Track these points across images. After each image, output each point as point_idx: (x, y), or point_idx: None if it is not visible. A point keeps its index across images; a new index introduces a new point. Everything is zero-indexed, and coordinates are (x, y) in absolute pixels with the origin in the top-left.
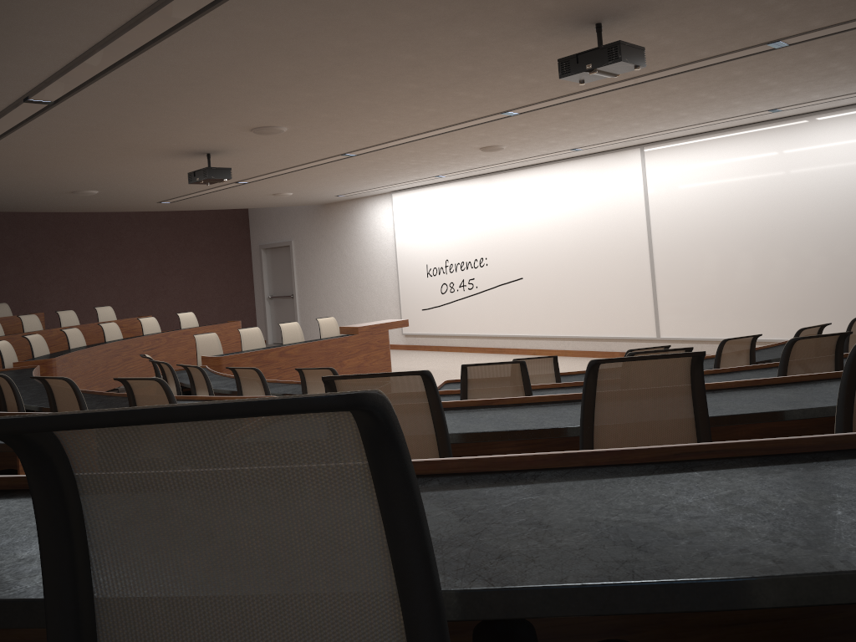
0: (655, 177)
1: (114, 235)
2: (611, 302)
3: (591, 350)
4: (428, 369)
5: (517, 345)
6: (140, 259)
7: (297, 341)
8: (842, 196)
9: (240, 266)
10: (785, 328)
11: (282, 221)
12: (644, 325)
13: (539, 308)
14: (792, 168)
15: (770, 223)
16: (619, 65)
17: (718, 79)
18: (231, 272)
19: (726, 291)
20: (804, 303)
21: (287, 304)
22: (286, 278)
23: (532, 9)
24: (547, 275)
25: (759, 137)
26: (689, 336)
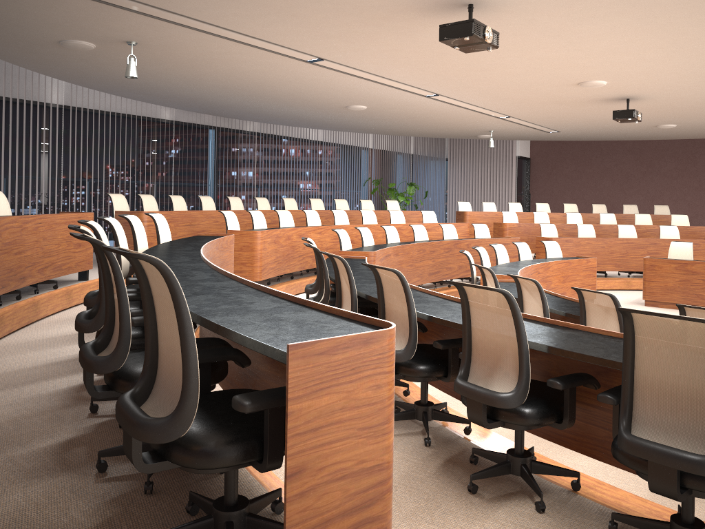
0: None
1: None
2: None
3: None
4: None
5: None
6: None
7: None
8: None
9: None
10: None
11: None
12: None
13: None
14: None
15: None
16: (451, 41)
17: None
18: None
19: None
20: None
21: None
22: None
23: (410, 19)
24: None
25: None
26: None
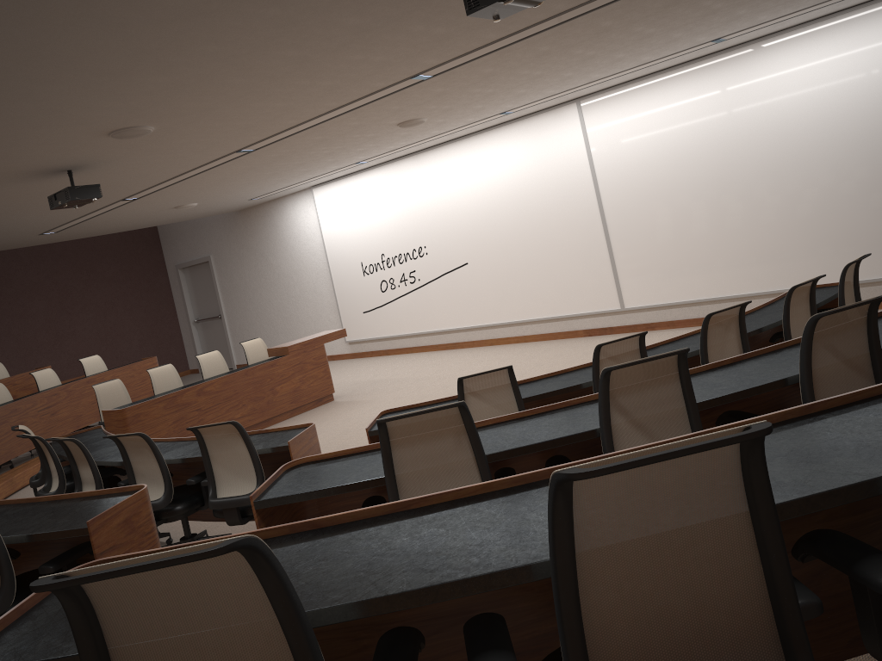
0: (597, 133)
1: (1, 277)
2: (567, 276)
3: (552, 332)
4: (376, 379)
5: (472, 337)
6: (37, 300)
7: (220, 372)
8: (801, 126)
9: (157, 291)
10: (757, 280)
11: (197, 236)
12: (605, 297)
13: (490, 294)
14: (743, 103)
15: (727, 167)
16: None
17: (656, 6)
18: (147, 299)
19: (690, 248)
20: (775, 249)
21: (216, 326)
22: (210, 298)
23: None
24: (494, 256)
25: (704, 73)
26: (655, 302)
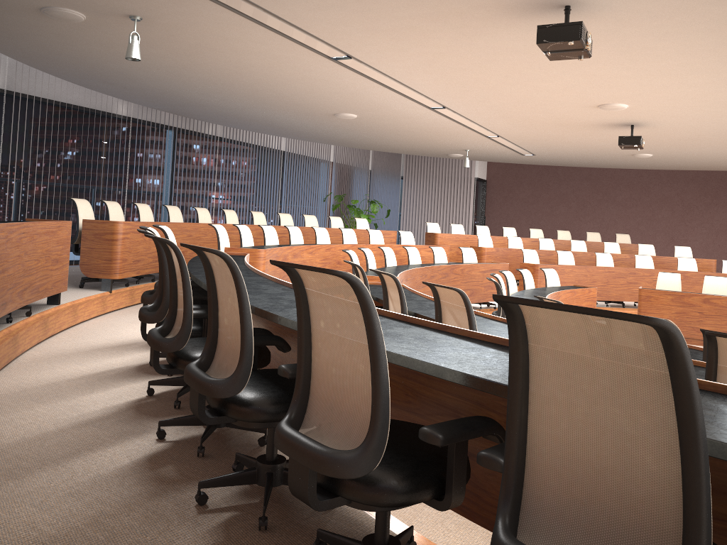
0: None
1: None
2: None
3: None
4: None
5: None
6: None
7: None
8: None
9: None
10: None
11: None
12: None
13: None
14: None
15: None
16: (549, 45)
17: None
18: None
19: None
20: None
21: None
22: None
23: (486, 18)
24: None
25: None
26: None
